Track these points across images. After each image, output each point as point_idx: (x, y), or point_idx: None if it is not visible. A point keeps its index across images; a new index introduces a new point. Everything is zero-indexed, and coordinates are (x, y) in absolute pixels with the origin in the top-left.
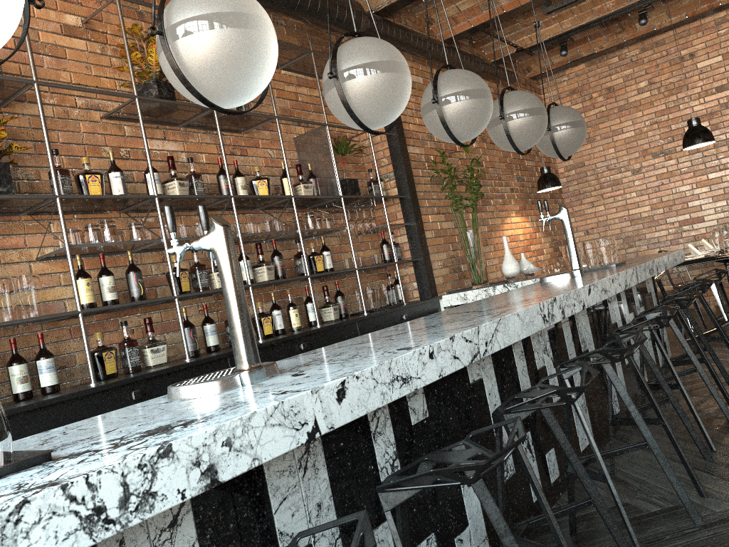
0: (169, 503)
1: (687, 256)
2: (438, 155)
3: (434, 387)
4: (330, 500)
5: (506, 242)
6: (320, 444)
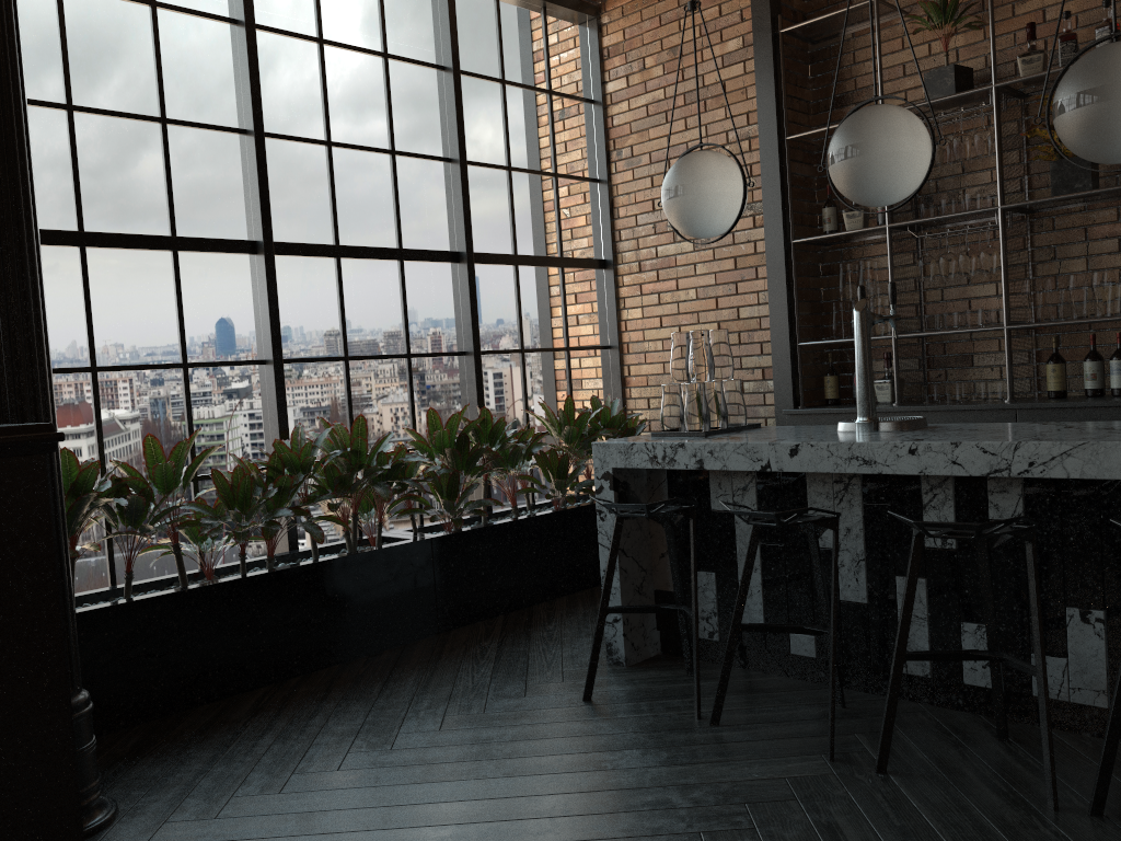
0: (680, 467)
1: None
2: None
3: (1046, 496)
4: (860, 531)
5: None
6: (859, 490)
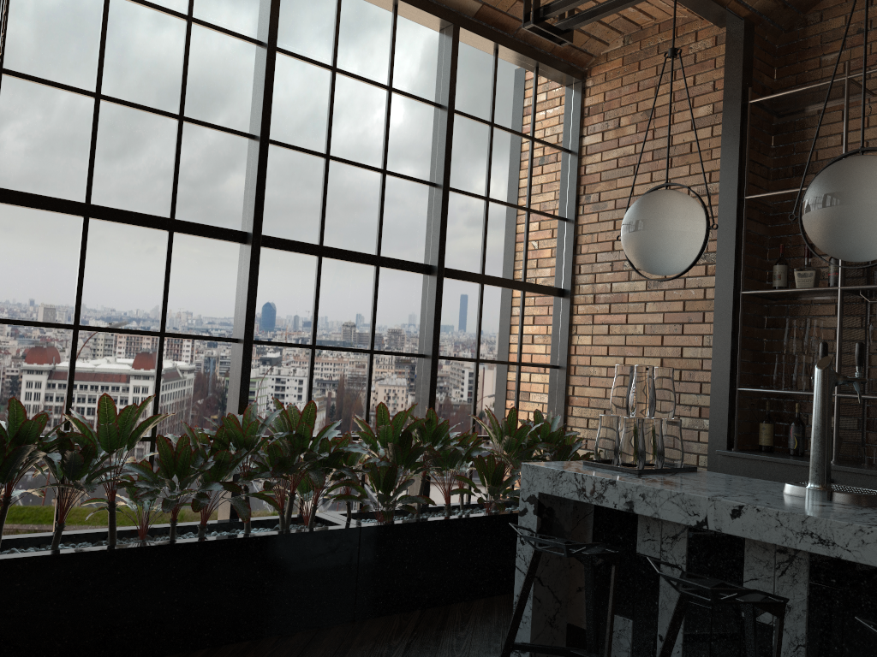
0: (608, 505)
1: None
2: None
3: None
4: (802, 612)
5: None
6: (806, 565)
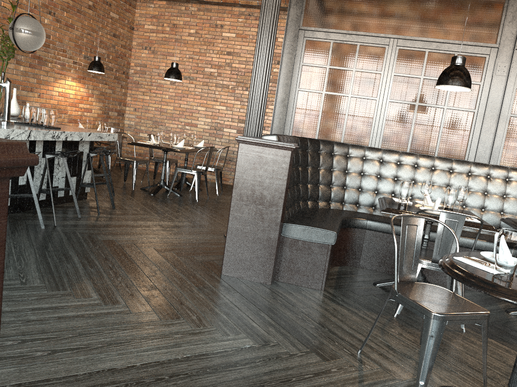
0: None
1: (149, 141)
2: (1, 17)
3: None
4: None
5: (15, 92)
6: None
